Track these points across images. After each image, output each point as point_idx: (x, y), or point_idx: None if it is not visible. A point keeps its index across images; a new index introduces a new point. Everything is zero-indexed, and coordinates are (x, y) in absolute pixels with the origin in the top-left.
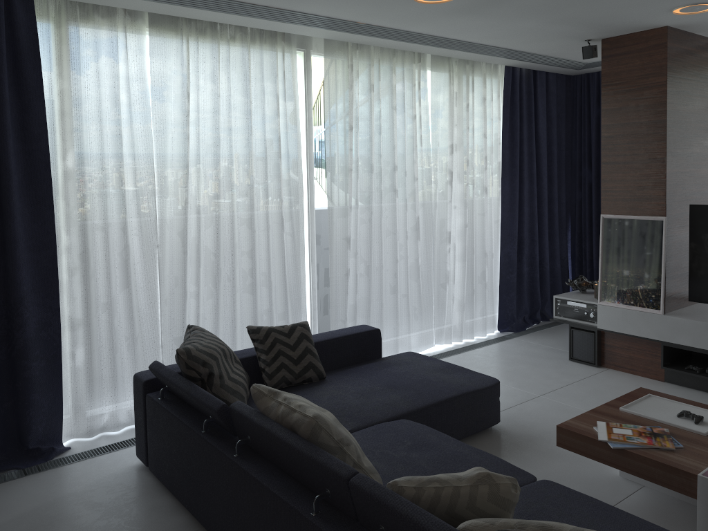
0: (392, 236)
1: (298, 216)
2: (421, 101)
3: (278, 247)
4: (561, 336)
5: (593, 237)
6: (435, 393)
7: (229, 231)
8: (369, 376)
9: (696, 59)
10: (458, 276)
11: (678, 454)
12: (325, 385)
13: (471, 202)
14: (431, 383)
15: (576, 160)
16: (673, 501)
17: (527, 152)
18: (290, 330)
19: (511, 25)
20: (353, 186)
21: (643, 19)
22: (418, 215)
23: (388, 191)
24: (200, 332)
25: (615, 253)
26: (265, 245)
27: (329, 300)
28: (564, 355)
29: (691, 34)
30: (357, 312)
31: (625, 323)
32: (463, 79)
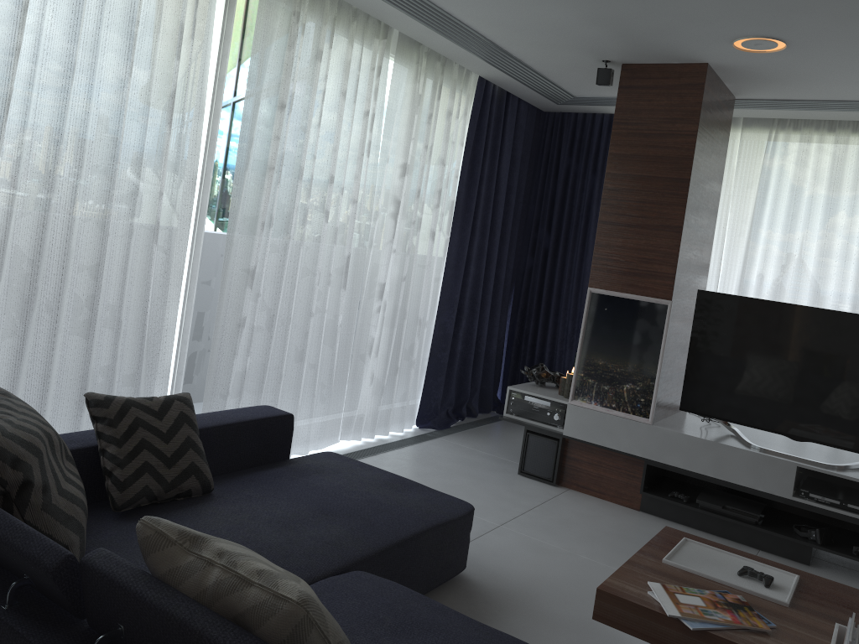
0: (311, 277)
1: (181, 224)
2: (377, 95)
3: (142, 268)
4: (496, 439)
5: (541, 317)
6: (395, 525)
7: (65, 227)
8: (284, 491)
9: (720, 114)
10: (382, 347)
11: (777, 639)
12: (216, 504)
13: (413, 247)
14: (382, 507)
15: (532, 217)
16: None
17: (484, 195)
18: (162, 406)
19: (538, 11)
20: (270, 193)
21: (692, 45)
22: (350, 253)
23: (315, 212)
24: (3, 399)
25: (600, 339)
26: (122, 261)
27: (202, 361)
28: (509, 467)
29: (721, 82)
30: (244, 385)
31: (601, 431)
32: (431, 80)
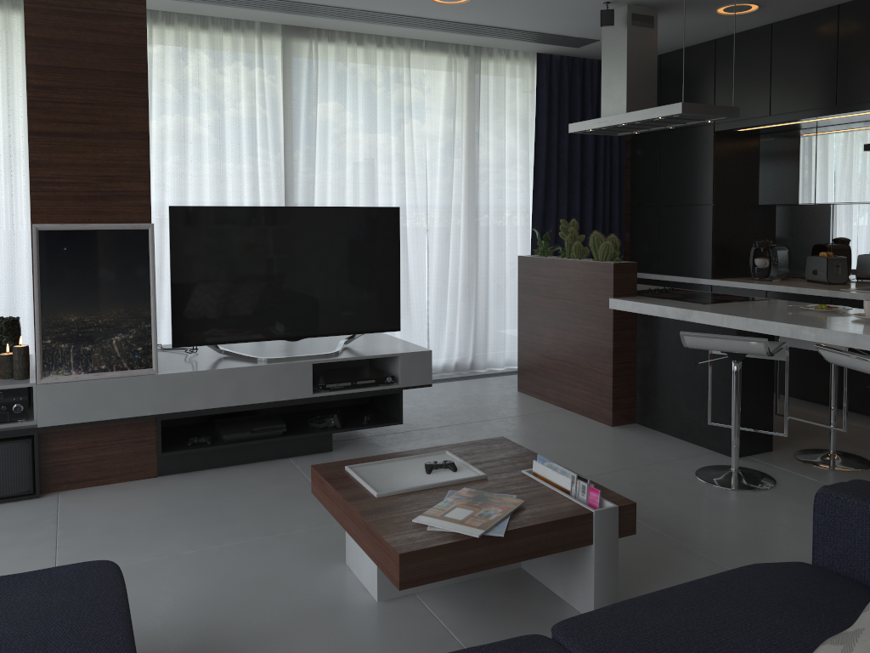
0: None
1: None
2: None
3: None
4: None
5: None
6: (97, 648)
7: None
8: None
9: None
10: None
11: (534, 505)
12: None
13: None
14: (33, 638)
15: None
16: (461, 588)
17: None
18: None
19: None
20: None
21: None
22: None
23: None
24: None
25: (67, 289)
26: None
27: None
28: None
29: None
30: None
31: (94, 403)
32: None
